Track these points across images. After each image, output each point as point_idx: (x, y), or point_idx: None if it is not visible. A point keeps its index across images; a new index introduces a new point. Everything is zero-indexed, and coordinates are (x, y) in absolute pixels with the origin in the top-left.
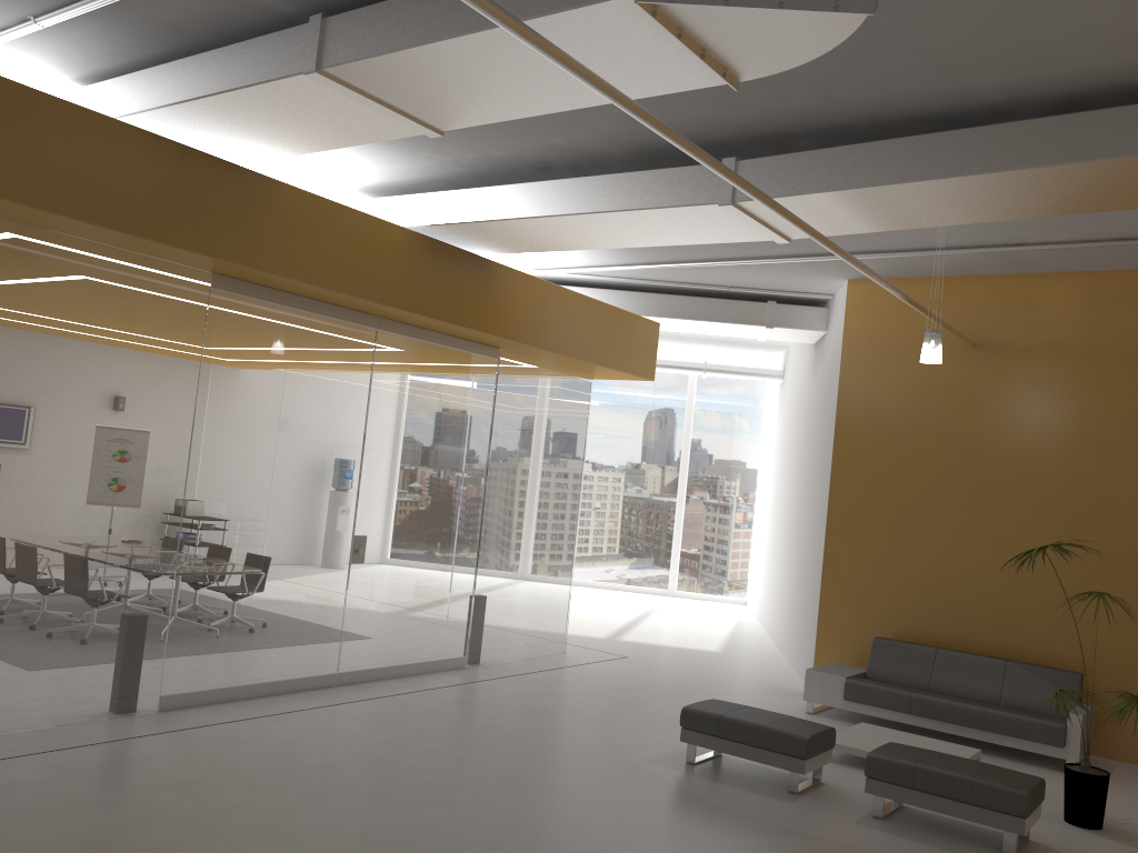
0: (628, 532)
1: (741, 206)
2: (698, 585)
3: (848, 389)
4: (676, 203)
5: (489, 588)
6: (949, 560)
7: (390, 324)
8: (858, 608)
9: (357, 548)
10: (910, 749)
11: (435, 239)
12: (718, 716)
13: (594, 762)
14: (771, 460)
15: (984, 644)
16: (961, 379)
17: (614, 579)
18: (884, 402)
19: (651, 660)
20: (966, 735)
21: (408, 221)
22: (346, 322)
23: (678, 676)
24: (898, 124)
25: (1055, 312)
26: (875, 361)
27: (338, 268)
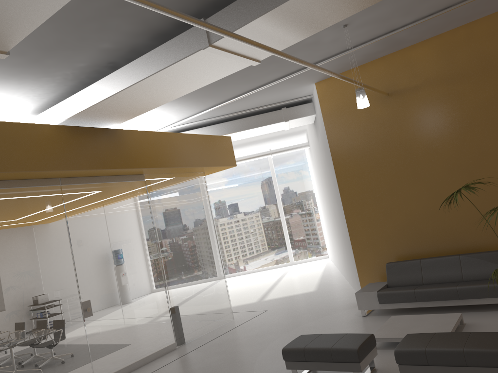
0: (263, 241)
1: (217, 45)
2: (303, 255)
3: (332, 138)
4: (181, 58)
5: (177, 301)
6: (412, 210)
7: (68, 180)
8: (373, 250)
9: (85, 308)
10: (420, 336)
11: (74, 126)
12: (303, 349)
13: None
14: (317, 186)
15: (444, 249)
16: (387, 114)
17: (263, 265)
18: (352, 139)
19: (279, 308)
20: (450, 305)
21: (56, 121)
22: (38, 187)
23: (293, 314)
24: None
25: (424, 63)
26: (341, 120)
27: (11, 158)
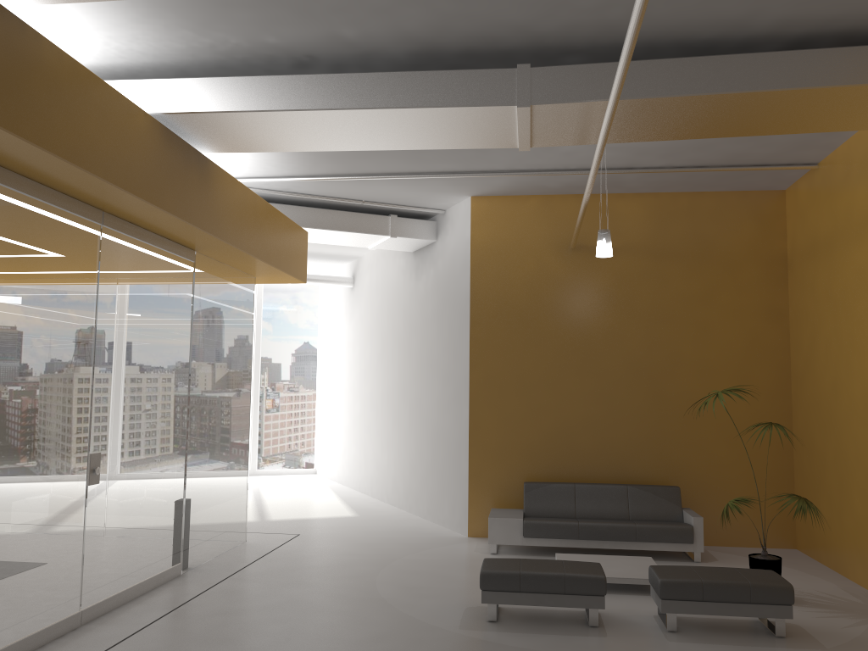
0: None
1: (533, 109)
2: (275, 463)
3: (478, 285)
4: (471, 103)
5: (195, 490)
6: (570, 414)
7: (113, 220)
8: (501, 461)
9: (93, 467)
10: (674, 568)
11: (170, 129)
12: (518, 573)
13: (425, 643)
14: (343, 351)
15: (600, 475)
16: (567, 274)
17: None
18: (508, 294)
19: (321, 533)
20: (622, 548)
21: (141, 108)
22: (75, 215)
23: (362, 543)
24: (664, 49)
25: (630, 222)
26: (498, 262)
27: (95, 148)
